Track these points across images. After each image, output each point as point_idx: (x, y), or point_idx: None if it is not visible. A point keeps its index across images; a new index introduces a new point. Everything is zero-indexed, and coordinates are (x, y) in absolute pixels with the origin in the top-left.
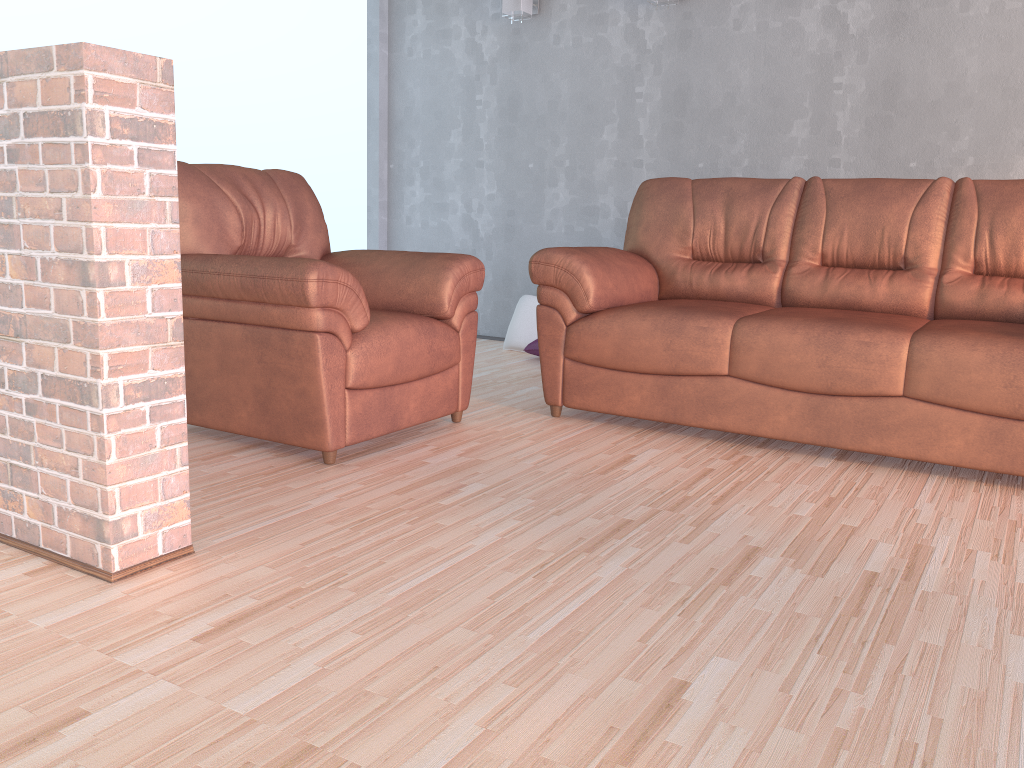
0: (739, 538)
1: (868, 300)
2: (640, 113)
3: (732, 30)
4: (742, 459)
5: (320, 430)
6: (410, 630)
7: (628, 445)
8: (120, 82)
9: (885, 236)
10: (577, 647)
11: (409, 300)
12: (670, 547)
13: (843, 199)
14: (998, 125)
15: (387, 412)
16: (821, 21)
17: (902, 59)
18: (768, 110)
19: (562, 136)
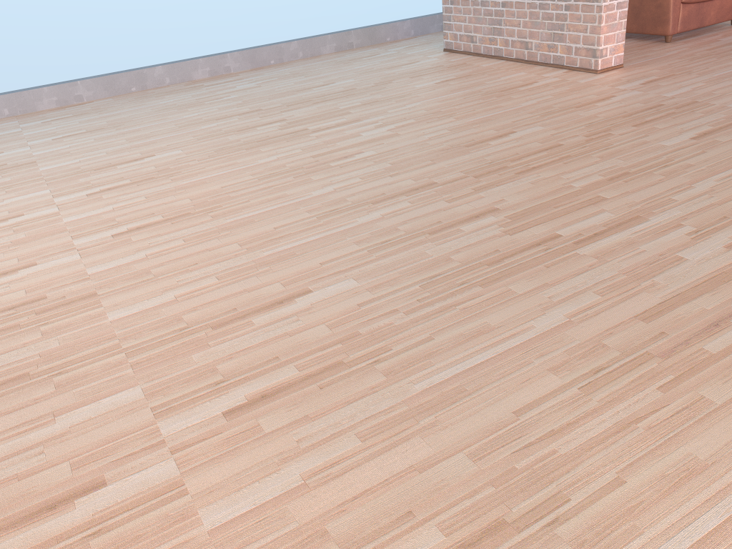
0: None
1: None
2: None
3: None
4: None
5: (666, 24)
6: (725, 82)
7: None
8: None
9: None
10: None
11: None
12: None
13: None
14: None
15: (699, 16)
16: None
17: None
18: None
19: None
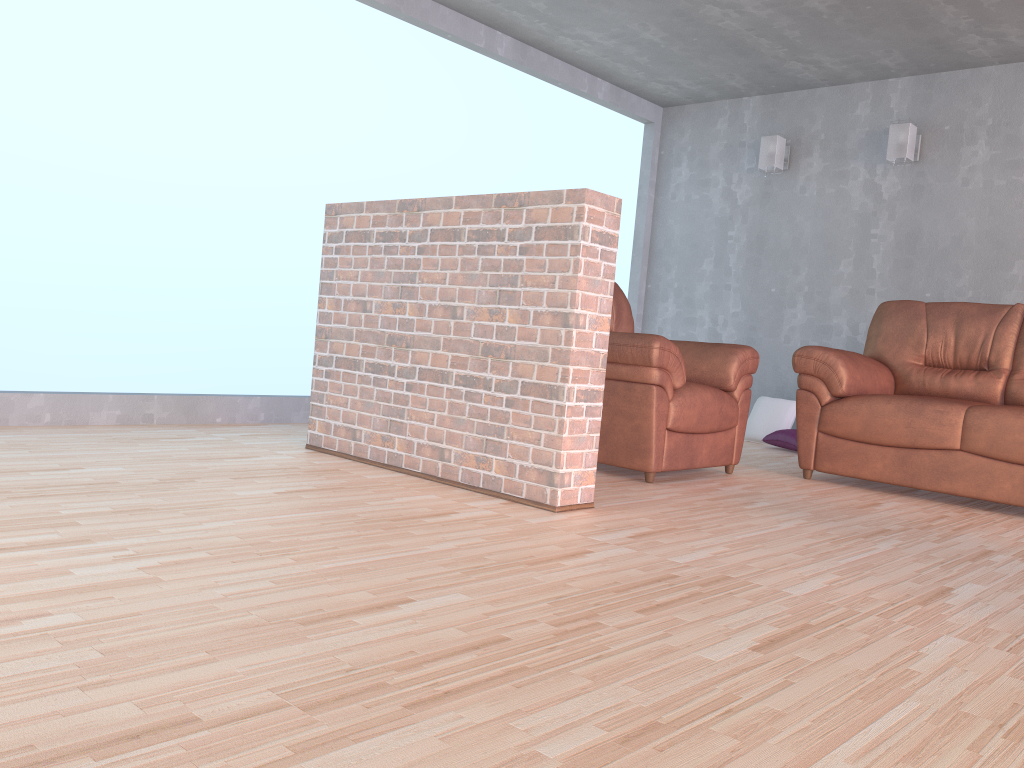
0: (976, 545)
1: None
2: (874, 250)
3: (960, 186)
4: (971, 514)
5: (647, 456)
6: (758, 550)
7: (873, 498)
8: (598, 211)
9: None
10: (873, 568)
11: (702, 375)
12: (924, 543)
13: None
14: None
15: (688, 452)
16: None
17: None
18: (991, 251)
19: (802, 267)
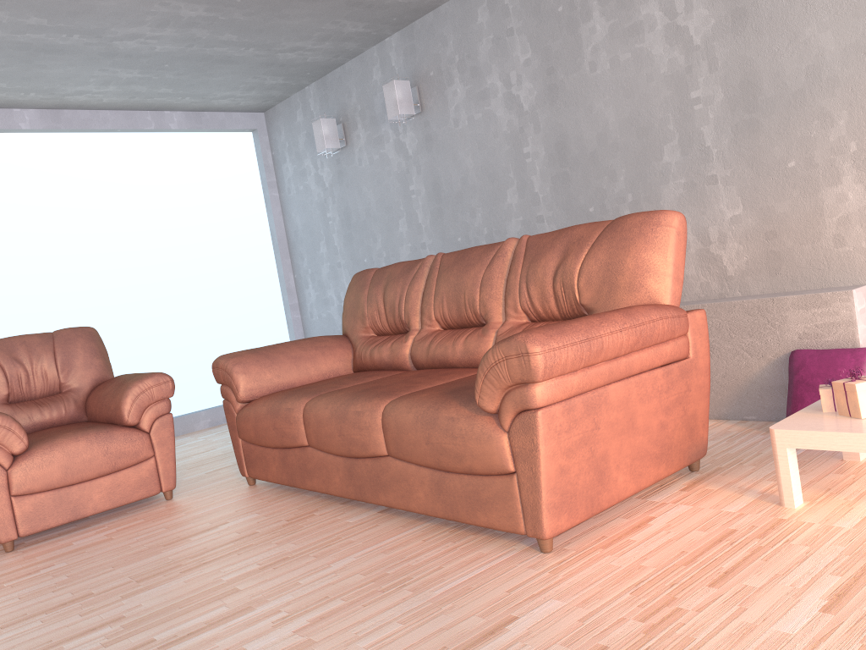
0: (129, 608)
1: (451, 358)
2: (416, 206)
3: (454, 127)
4: (302, 518)
5: None
6: None
7: (245, 511)
8: None
9: (466, 299)
10: None
11: (112, 414)
12: (64, 620)
13: (445, 271)
14: (641, 162)
15: (65, 506)
16: (505, 105)
17: (563, 122)
18: (489, 185)
19: (377, 234)
